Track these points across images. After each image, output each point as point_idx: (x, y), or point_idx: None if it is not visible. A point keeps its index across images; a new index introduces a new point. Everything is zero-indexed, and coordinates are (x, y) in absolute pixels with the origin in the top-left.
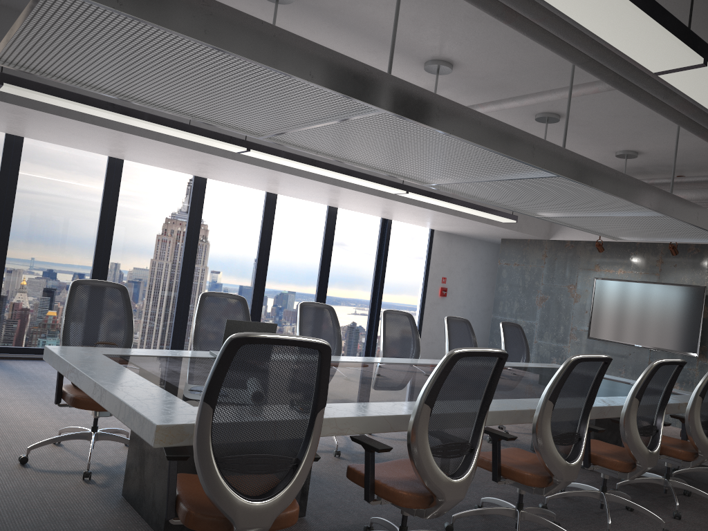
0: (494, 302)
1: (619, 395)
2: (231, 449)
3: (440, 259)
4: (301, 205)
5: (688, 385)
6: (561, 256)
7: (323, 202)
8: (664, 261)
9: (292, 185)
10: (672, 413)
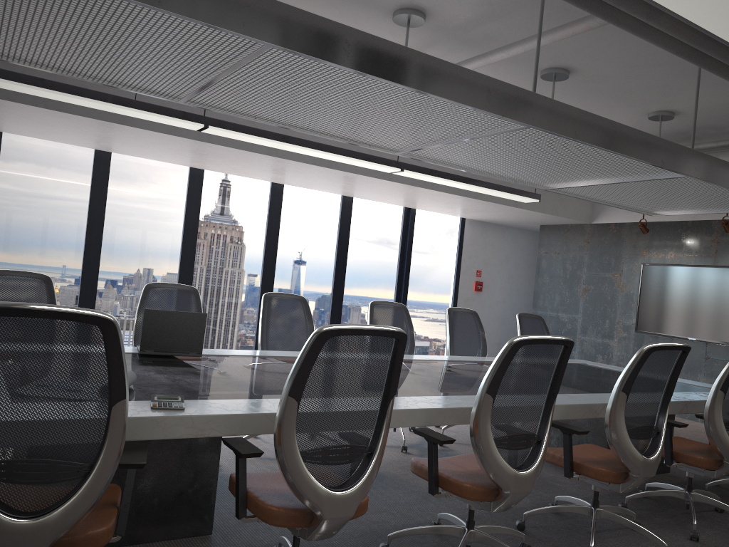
0: (533, 296)
1: None
2: (2, 452)
3: (473, 251)
4: (312, 196)
5: None
6: (604, 241)
7: (333, 190)
8: (720, 240)
9: (288, 171)
10: (696, 412)
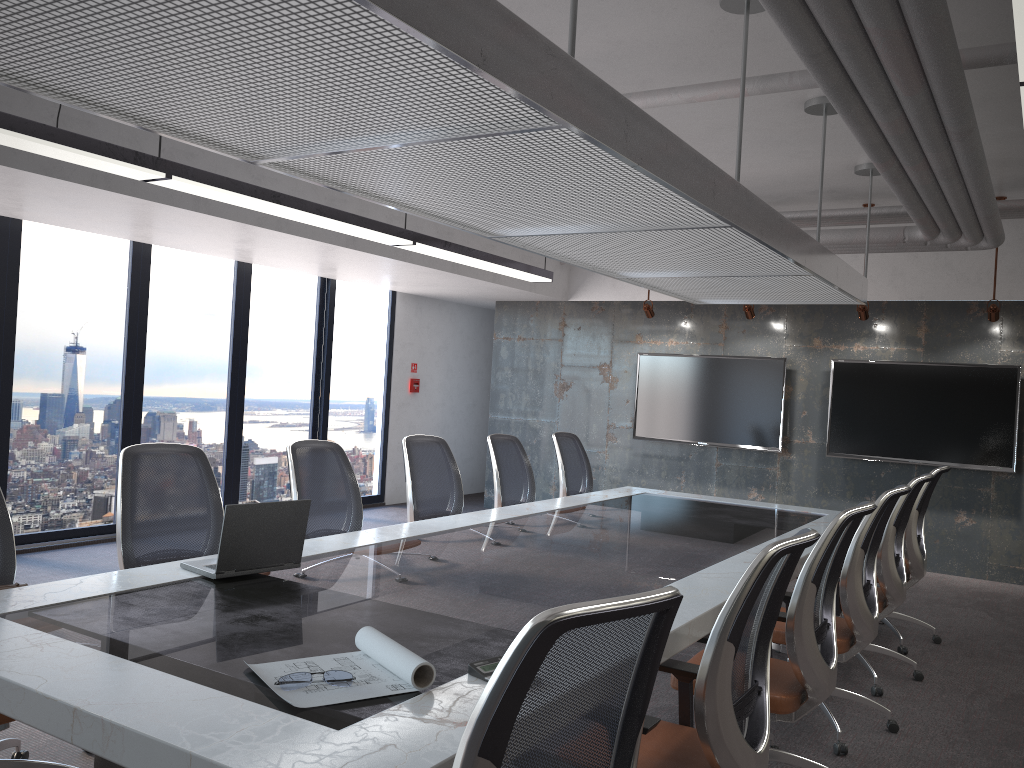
0: (491, 395)
1: (774, 532)
2: None
3: (407, 336)
4: (193, 262)
5: (768, 490)
6: (586, 325)
7: (236, 256)
8: (729, 325)
9: (196, 231)
10: None
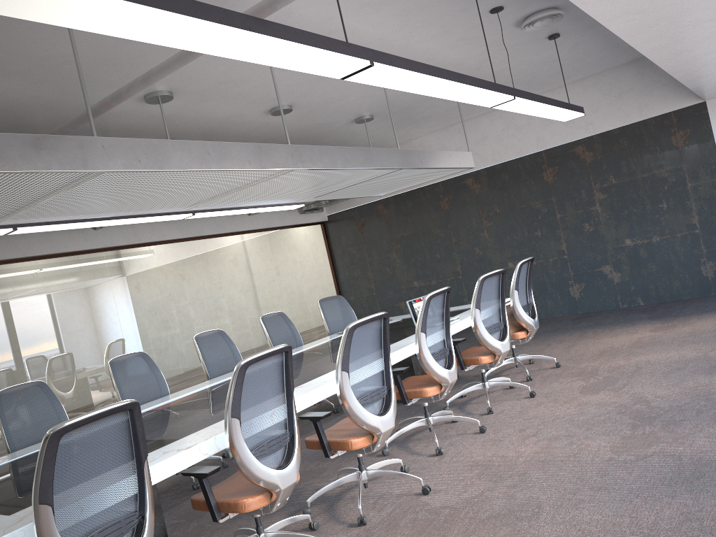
0: None
1: None
2: None
3: None
4: None
5: None
6: None
7: None
8: None
9: None
10: None
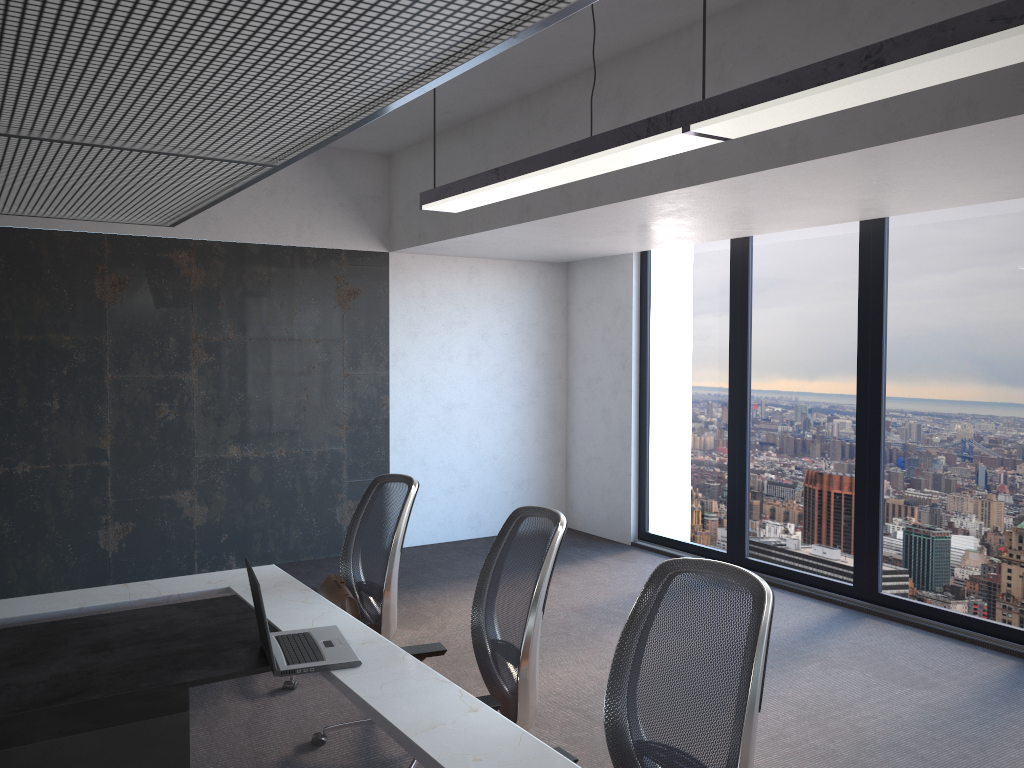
0: None
1: None
2: None
3: None
4: None
5: None
6: None
7: None
8: None
9: None
10: None
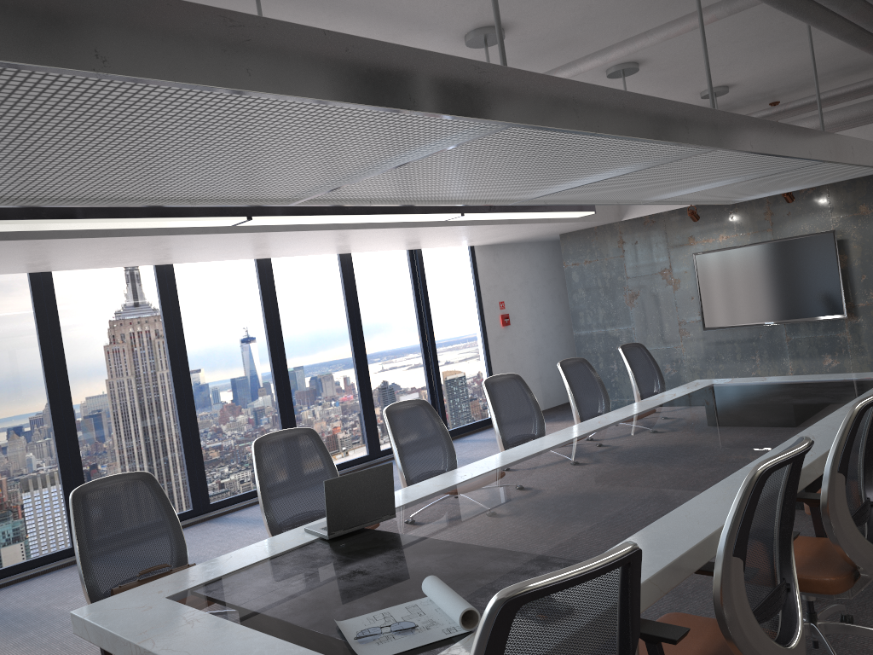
0: (571, 315)
1: (830, 408)
2: None
3: (490, 281)
4: (305, 263)
5: (842, 354)
6: (642, 238)
7: (335, 251)
8: (773, 211)
9: (295, 243)
10: None
